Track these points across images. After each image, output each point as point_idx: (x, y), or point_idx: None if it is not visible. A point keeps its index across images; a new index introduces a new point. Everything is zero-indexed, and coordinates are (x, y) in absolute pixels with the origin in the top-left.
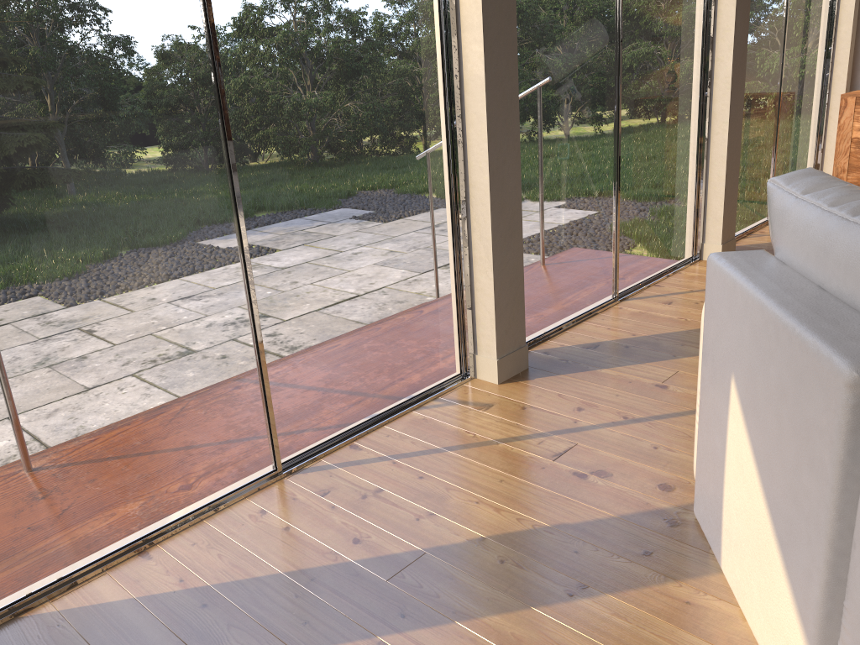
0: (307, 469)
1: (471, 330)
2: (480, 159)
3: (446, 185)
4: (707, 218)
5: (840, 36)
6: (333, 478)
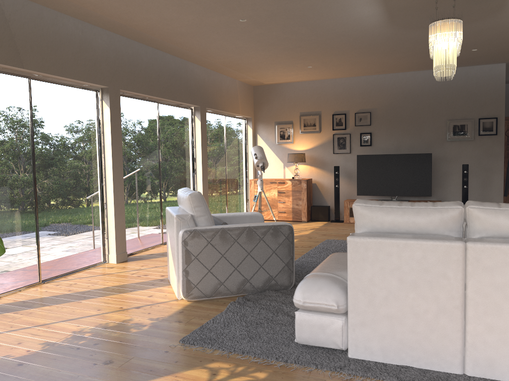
0: (50, 282)
1: (107, 246)
2: (111, 189)
3: (99, 197)
4: None
5: (249, 160)
6: (60, 282)
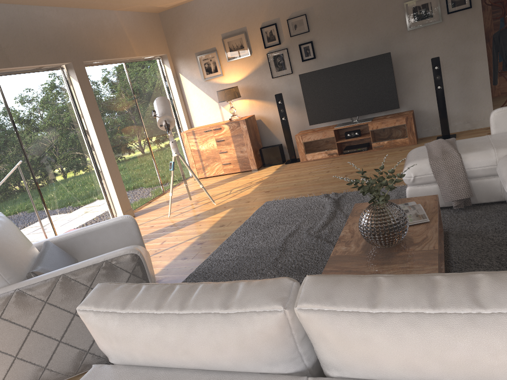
0: None
1: None
2: None
3: None
4: (114, 204)
5: (178, 107)
6: None
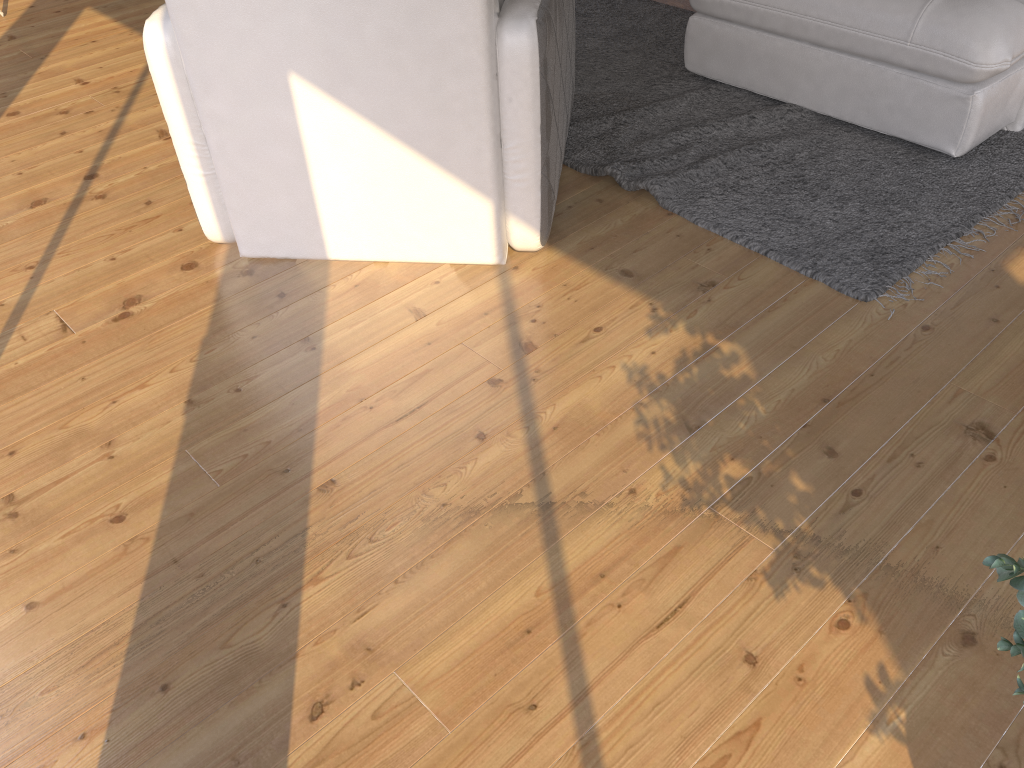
0: None
1: None
2: None
3: None
4: None
5: None
6: None
